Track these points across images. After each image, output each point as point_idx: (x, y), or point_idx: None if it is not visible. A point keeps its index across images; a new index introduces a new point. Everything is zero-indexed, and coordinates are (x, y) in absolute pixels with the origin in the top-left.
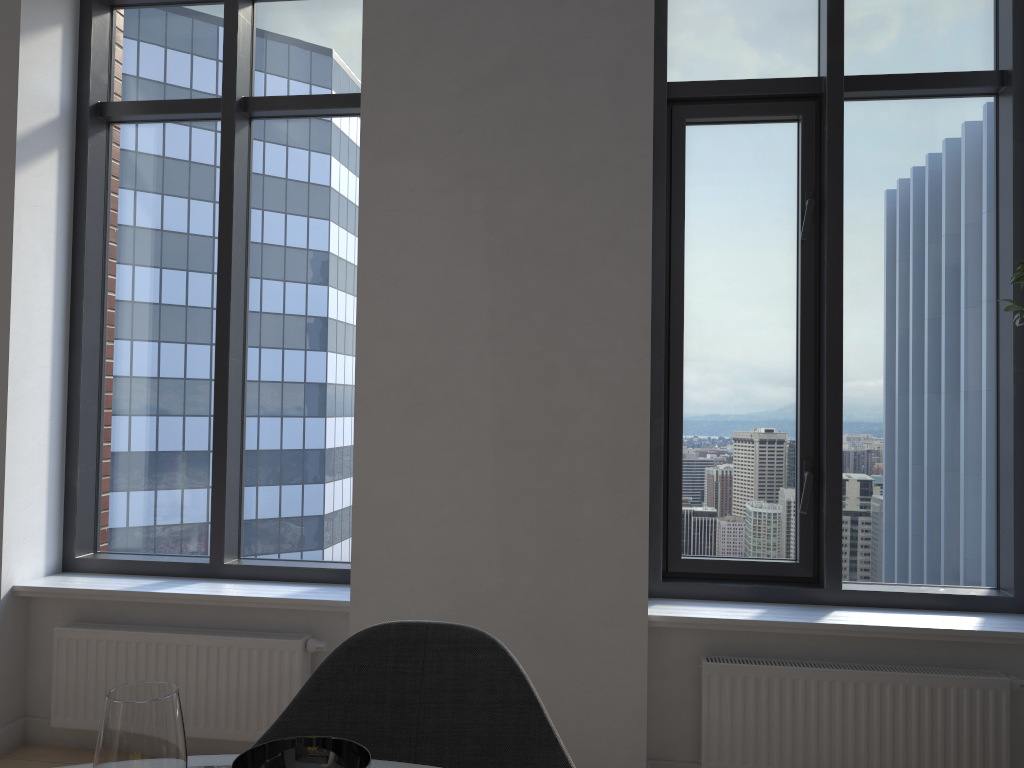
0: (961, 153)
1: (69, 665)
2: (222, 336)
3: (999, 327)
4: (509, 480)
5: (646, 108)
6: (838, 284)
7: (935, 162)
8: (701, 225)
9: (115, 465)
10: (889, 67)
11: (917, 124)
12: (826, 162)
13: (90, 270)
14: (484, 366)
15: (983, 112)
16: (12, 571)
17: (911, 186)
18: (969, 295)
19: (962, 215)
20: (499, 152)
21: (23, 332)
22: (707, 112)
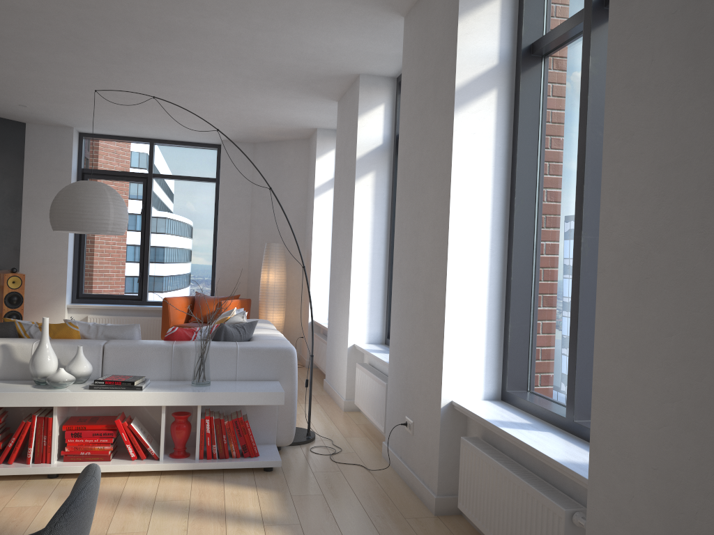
0: None
1: (465, 467)
2: (578, 216)
3: None
4: None
5: None
6: None
7: None
8: None
9: (538, 325)
10: None
11: None
12: None
13: (522, 174)
14: (708, 228)
15: None
16: (451, 390)
17: None
18: None
19: None
20: None
21: (461, 224)
22: None
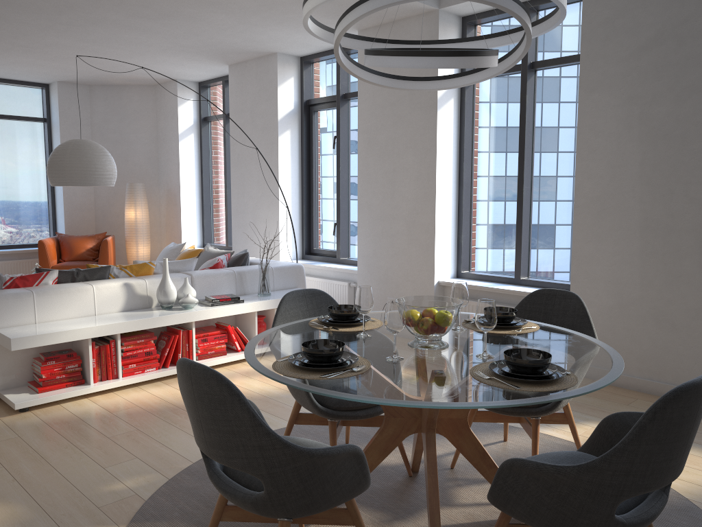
0: None
1: None
2: (520, 177)
3: None
4: (646, 246)
5: None
6: None
7: None
8: None
9: (476, 234)
10: None
11: None
12: None
13: (466, 149)
14: (635, 191)
15: None
16: (438, 275)
17: None
18: None
19: None
20: (647, 84)
21: (440, 179)
22: None
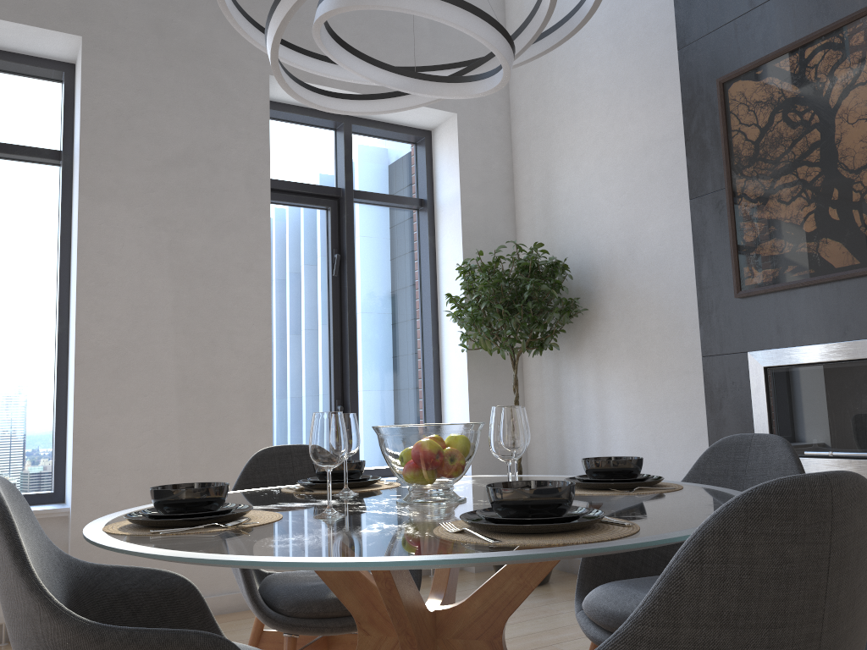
0: (404, 237)
1: None
2: None
3: (423, 327)
4: (187, 413)
5: (266, 194)
6: (353, 301)
7: (393, 240)
8: (277, 263)
9: None
10: (370, 188)
11: (384, 220)
12: (346, 235)
13: None
14: (169, 341)
15: (413, 218)
16: None
17: (382, 252)
18: (410, 311)
19: (405, 269)
20: (178, 208)
21: None
22: (281, 198)
